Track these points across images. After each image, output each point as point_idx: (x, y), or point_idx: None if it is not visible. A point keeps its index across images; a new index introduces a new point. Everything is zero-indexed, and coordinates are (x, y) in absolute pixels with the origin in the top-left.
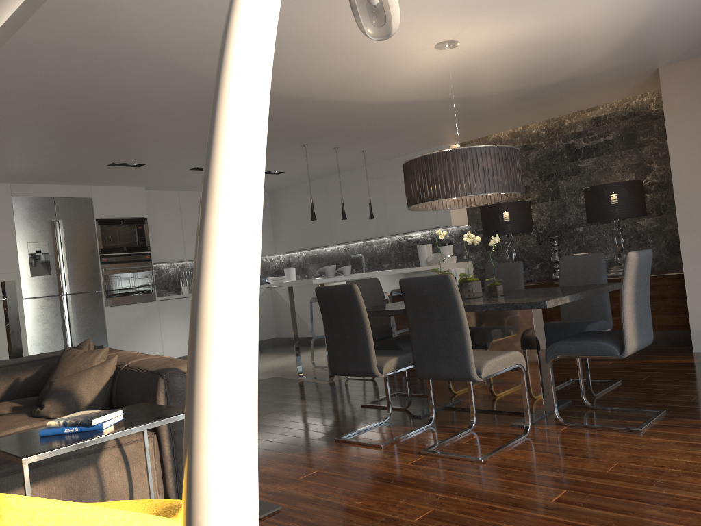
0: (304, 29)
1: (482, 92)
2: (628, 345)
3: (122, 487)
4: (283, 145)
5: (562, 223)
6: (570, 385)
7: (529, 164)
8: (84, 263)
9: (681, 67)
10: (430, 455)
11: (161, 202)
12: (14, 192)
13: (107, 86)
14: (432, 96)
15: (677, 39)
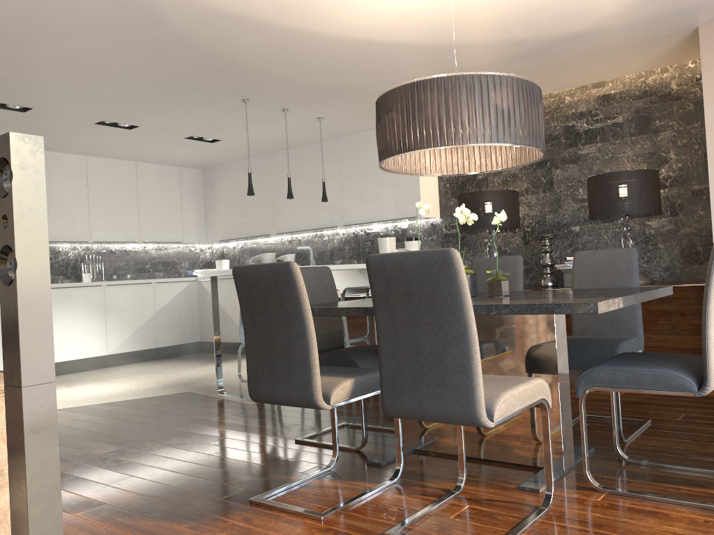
0: None
1: (479, 38)
2: (712, 377)
3: None
4: (217, 97)
5: (554, 220)
6: None
7: None
8: None
9: None
10: None
11: (62, 167)
12: None
13: None
14: (414, 36)
15: None
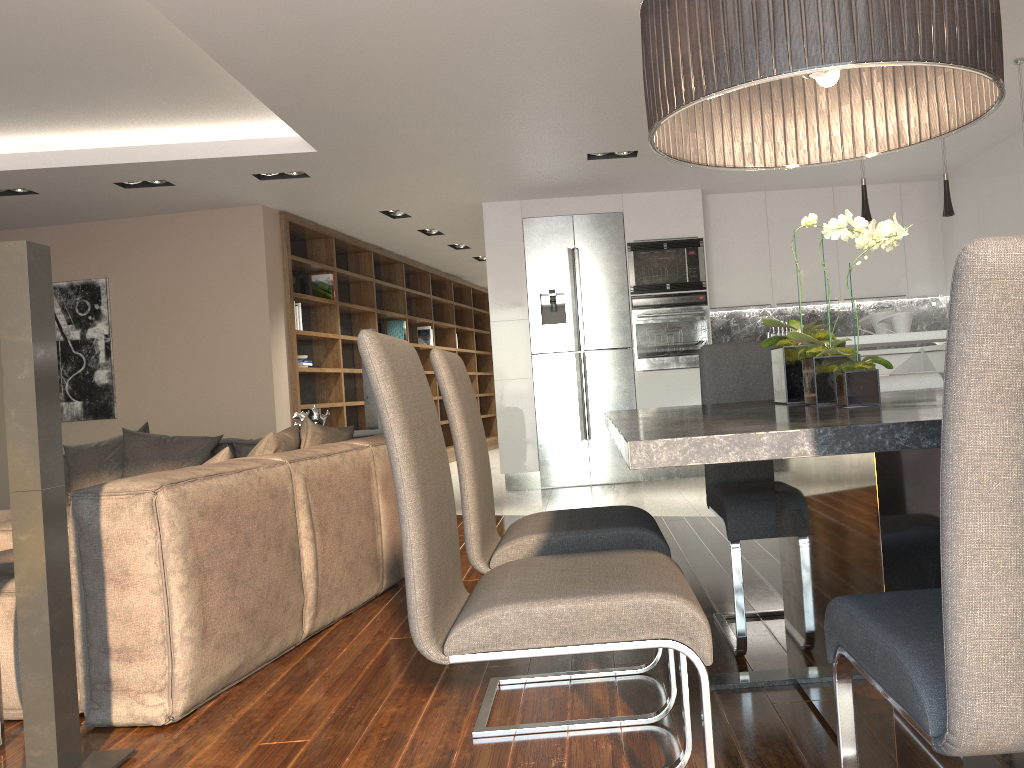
0: None
1: None
2: (959, 706)
3: (6, 661)
4: None
5: None
6: None
7: None
8: (609, 307)
9: None
10: None
11: (736, 211)
12: (524, 211)
13: (353, 25)
14: None
15: None
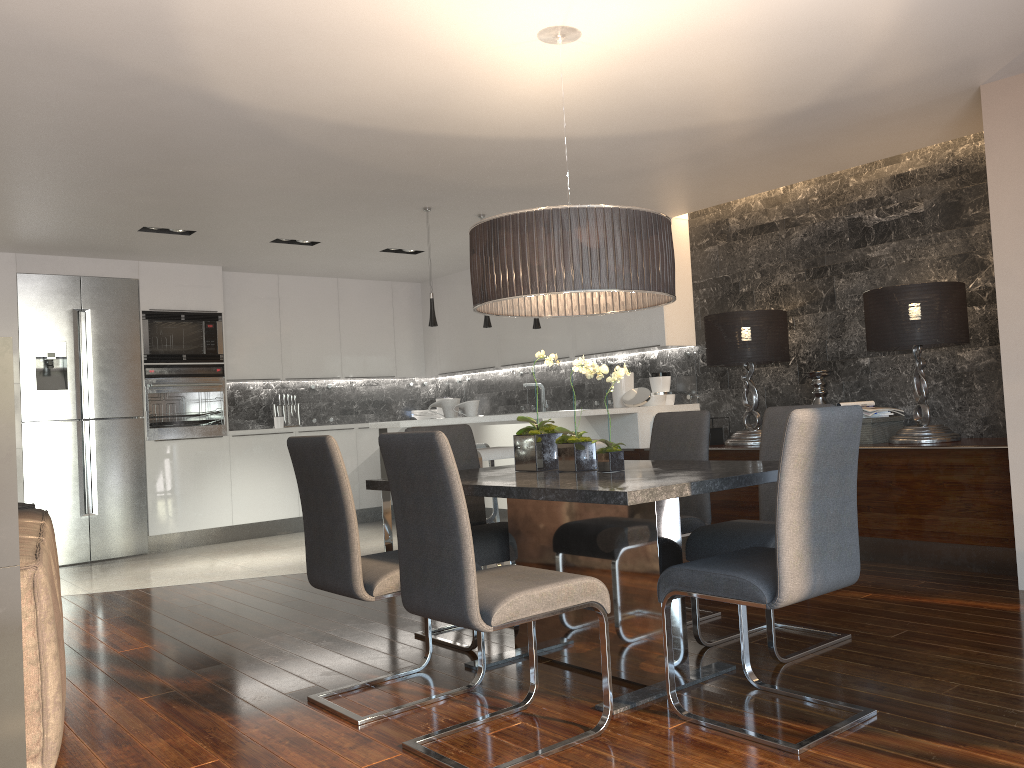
0: (285, 0)
1: (675, 124)
2: (784, 586)
3: None
4: (392, 208)
5: (837, 350)
6: (763, 634)
7: (791, 251)
8: (119, 374)
9: (1019, 84)
10: (412, 754)
11: (250, 290)
12: (20, 266)
13: (34, 100)
14: (589, 129)
15: (992, 29)
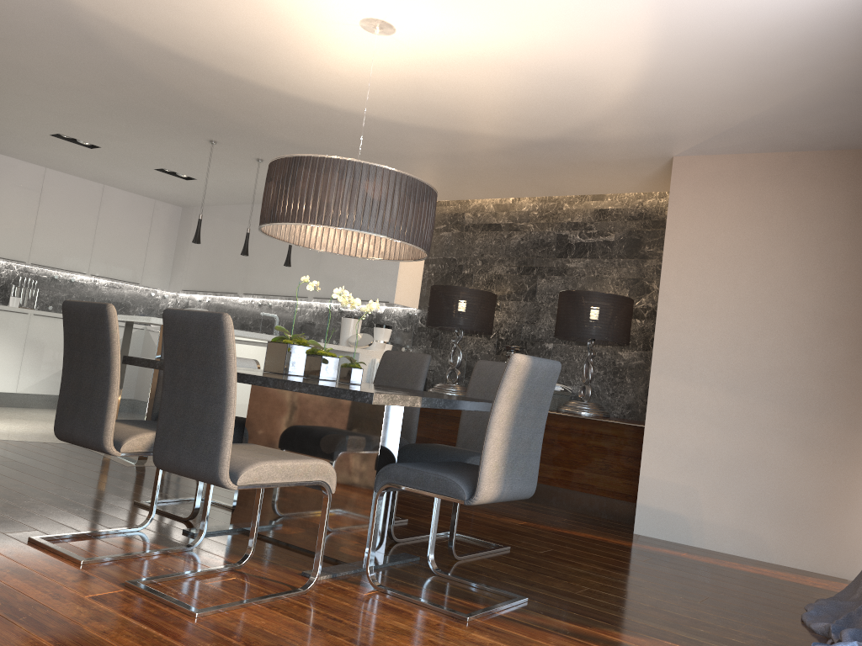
0: None
1: (446, 125)
2: (481, 487)
3: None
4: (181, 133)
5: (530, 333)
6: (442, 538)
7: (509, 249)
8: None
9: (700, 162)
10: (134, 591)
11: (15, 175)
12: None
13: None
14: (376, 111)
15: (692, 117)
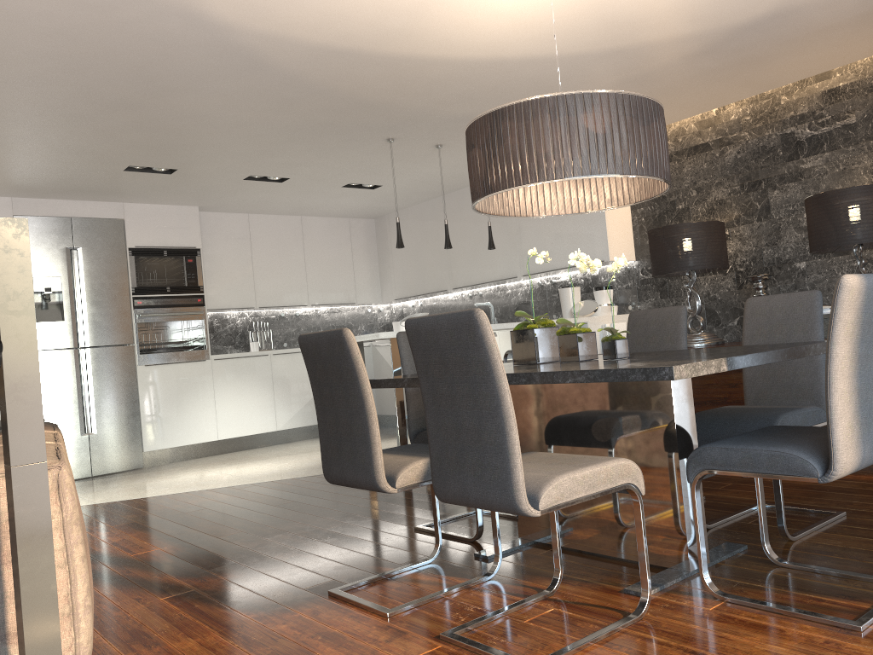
0: None
1: (634, 39)
2: (838, 458)
3: None
4: (358, 139)
5: (773, 256)
6: (756, 514)
7: (725, 168)
8: (111, 306)
9: None
10: (453, 645)
11: (224, 228)
12: (16, 209)
13: (29, 24)
14: (553, 47)
15: None
